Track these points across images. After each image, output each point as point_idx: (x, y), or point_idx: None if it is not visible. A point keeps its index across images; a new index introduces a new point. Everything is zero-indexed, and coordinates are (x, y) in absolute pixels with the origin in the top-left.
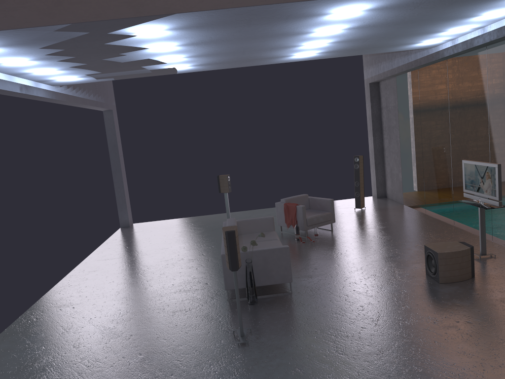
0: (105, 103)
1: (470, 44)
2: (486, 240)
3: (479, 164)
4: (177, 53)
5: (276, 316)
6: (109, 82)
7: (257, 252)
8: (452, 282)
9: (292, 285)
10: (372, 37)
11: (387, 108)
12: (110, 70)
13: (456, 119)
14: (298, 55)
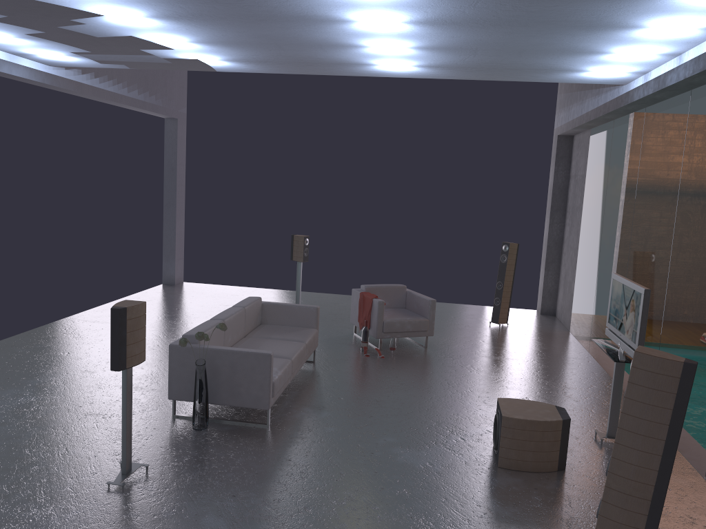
0: (164, 107)
1: (663, 82)
2: None
3: (627, 284)
4: (165, 31)
5: (208, 456)
6: (181, 79)
7: (222, 352)
8: (520, 470)
9: (281, 415)
10: (479, 47)
11: (576, 178)
12: (99, 50)
13: (641, 207)
14: (384, 65)
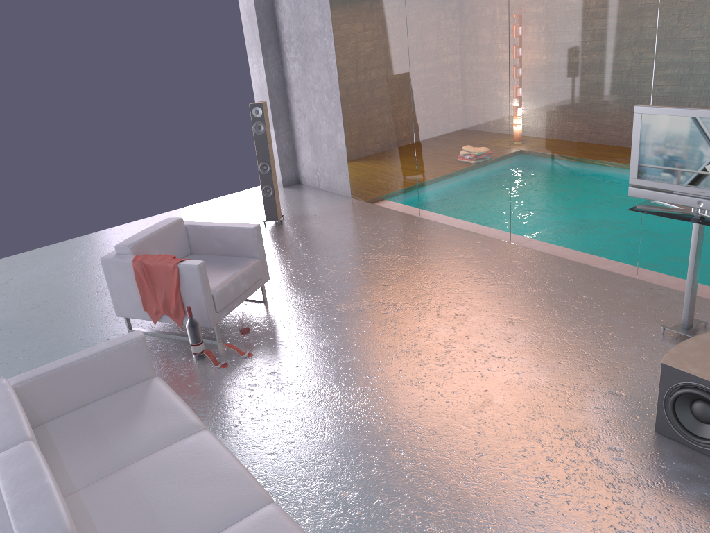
0: None
1: None
2: (621, 275)
3: None
4: None
5: None
6: None
7: None
8: None
9: None
10: None
11: None
12: None
13: (534, 5)
14: None
